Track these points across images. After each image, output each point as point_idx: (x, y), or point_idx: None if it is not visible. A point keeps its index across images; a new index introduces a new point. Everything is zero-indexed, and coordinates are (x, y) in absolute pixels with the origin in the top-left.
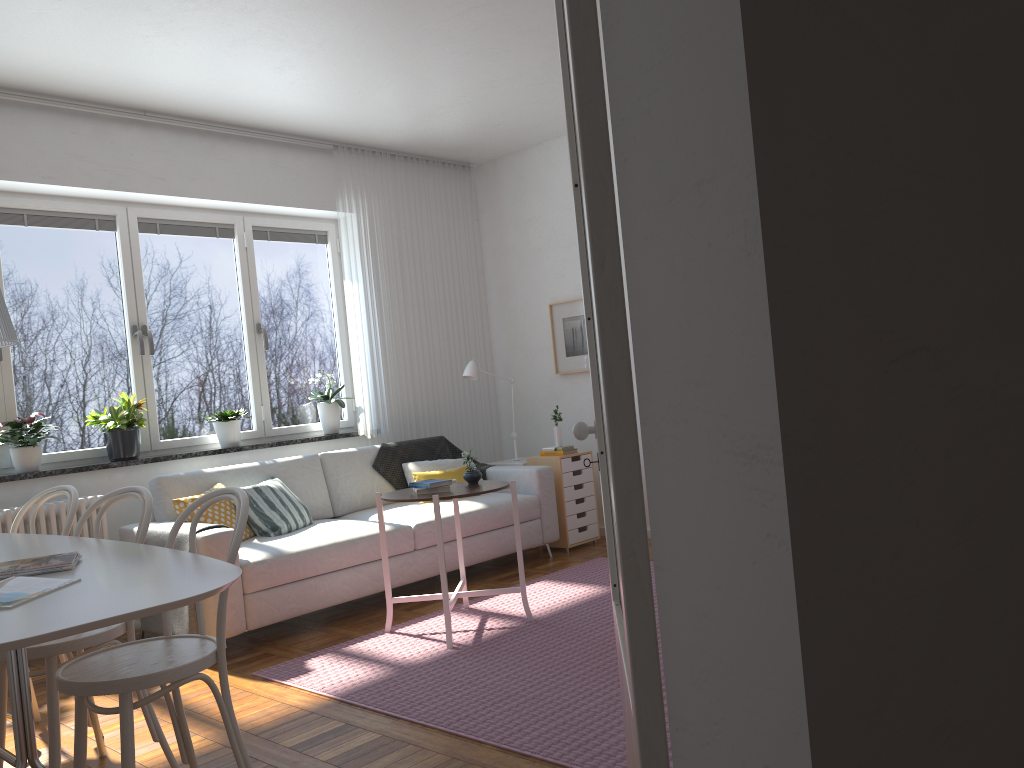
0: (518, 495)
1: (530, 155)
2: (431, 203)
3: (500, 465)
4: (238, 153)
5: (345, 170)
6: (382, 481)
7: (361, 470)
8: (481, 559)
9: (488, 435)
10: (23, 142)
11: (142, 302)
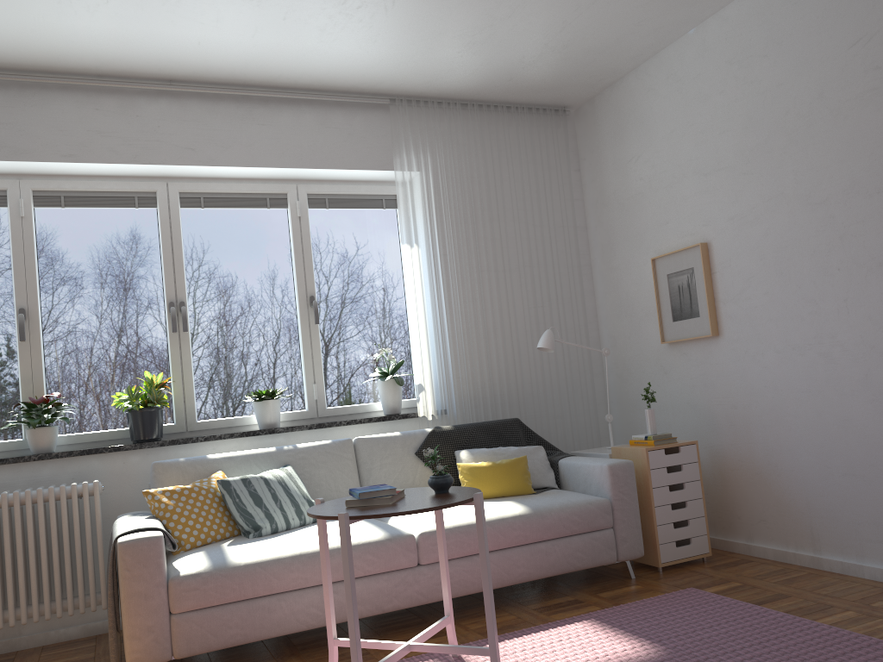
0: (583, 497)
1: (627, 84)
2: (514, 154)
3: (587, 454)
4: (280, 117)
5: (404, 125)
6: (427, 471)
7: (401, 458)
8: (519, 579)
9: (589, 416)
10: (44, 122)
11: (181, 278)
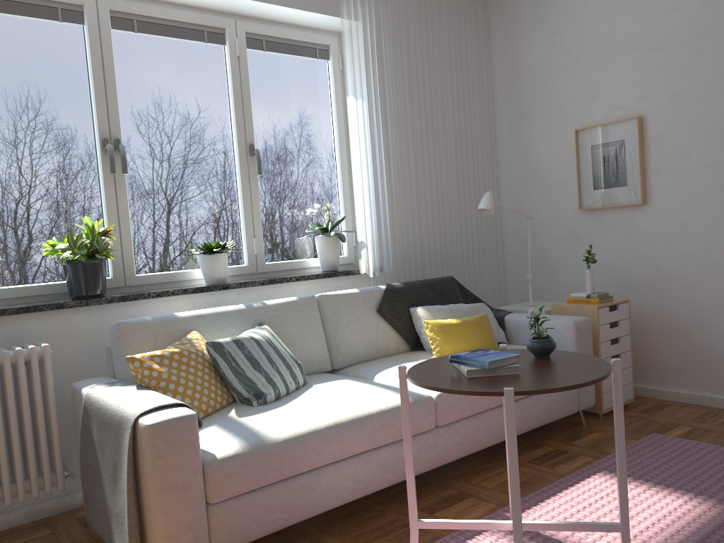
0: None
1: None
2: (442, 17)
3: (515, 311)
4: None
5: None
6: (387, 328)
7: (364, 315)
8: None
9: (494, 276)
10: None
11: (115, 111)
